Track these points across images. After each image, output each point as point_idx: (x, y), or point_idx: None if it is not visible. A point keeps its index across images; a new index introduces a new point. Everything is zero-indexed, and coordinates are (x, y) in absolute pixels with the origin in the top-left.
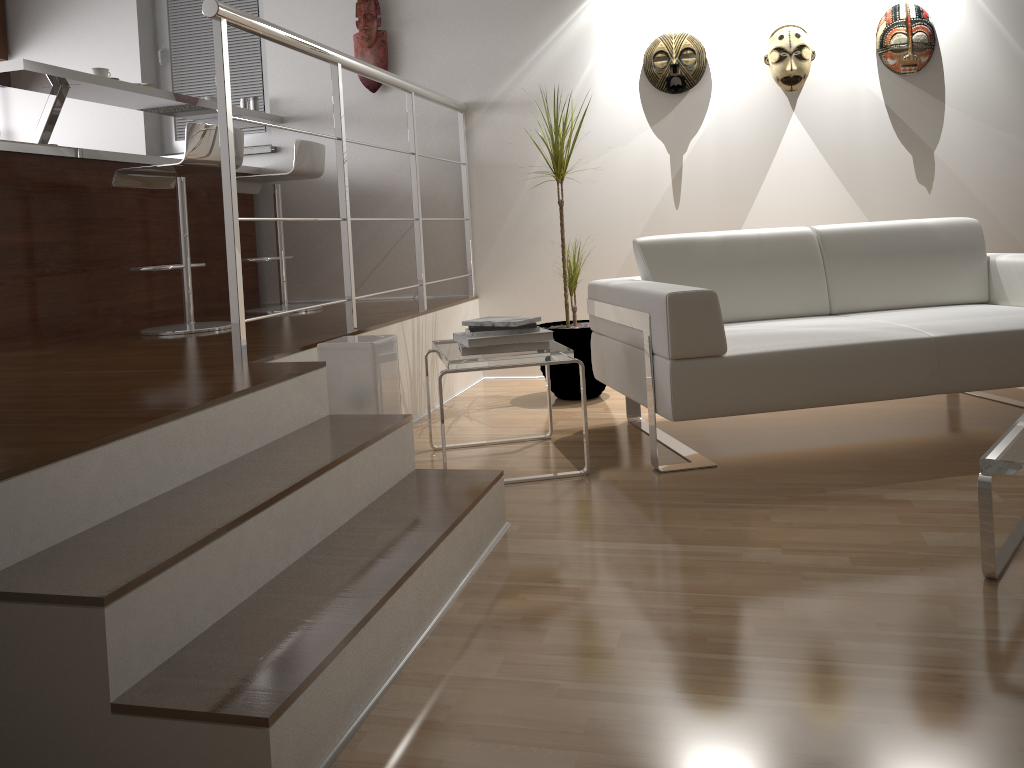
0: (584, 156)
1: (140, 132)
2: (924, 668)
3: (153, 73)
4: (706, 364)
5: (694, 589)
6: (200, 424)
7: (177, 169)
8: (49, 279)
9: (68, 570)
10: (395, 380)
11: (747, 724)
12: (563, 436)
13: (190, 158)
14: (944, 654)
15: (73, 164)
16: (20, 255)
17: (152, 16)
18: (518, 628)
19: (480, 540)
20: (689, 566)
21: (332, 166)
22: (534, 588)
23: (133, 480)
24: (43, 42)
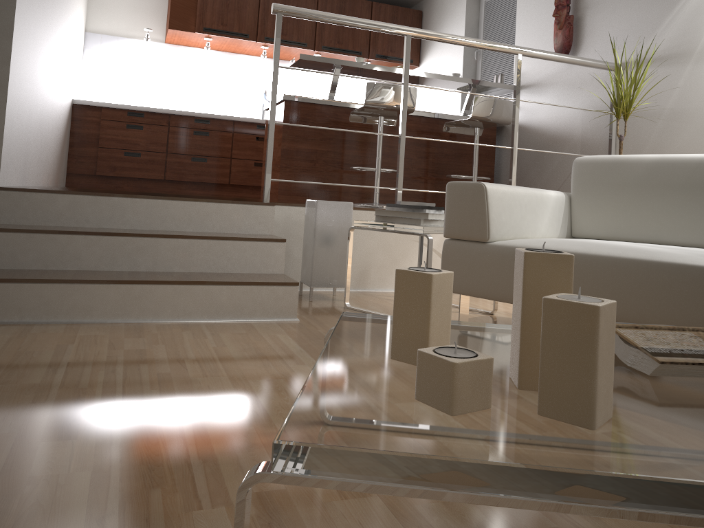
0: (703, 101)
1: (459, 102)
2: (120, 411)
3: (473, 65)
4: (469, 247)
5: (224, 358)
6: (142, 205)
7: (376, 111)
8: (318, 169)
9: (0, 225)
10: (343, 231)
11: (29, 375)
12: (503, 316)
13: (368, 103)
14: (147, 416)
15: (343, 110)
16: (301, 154)
17: (477, 30)
18: (141, 333)
19: (238, 309)
20: (265, 355)
21: (539, 119)
22: (199, 332)
23: (87, 215)
24: (431, 54)
